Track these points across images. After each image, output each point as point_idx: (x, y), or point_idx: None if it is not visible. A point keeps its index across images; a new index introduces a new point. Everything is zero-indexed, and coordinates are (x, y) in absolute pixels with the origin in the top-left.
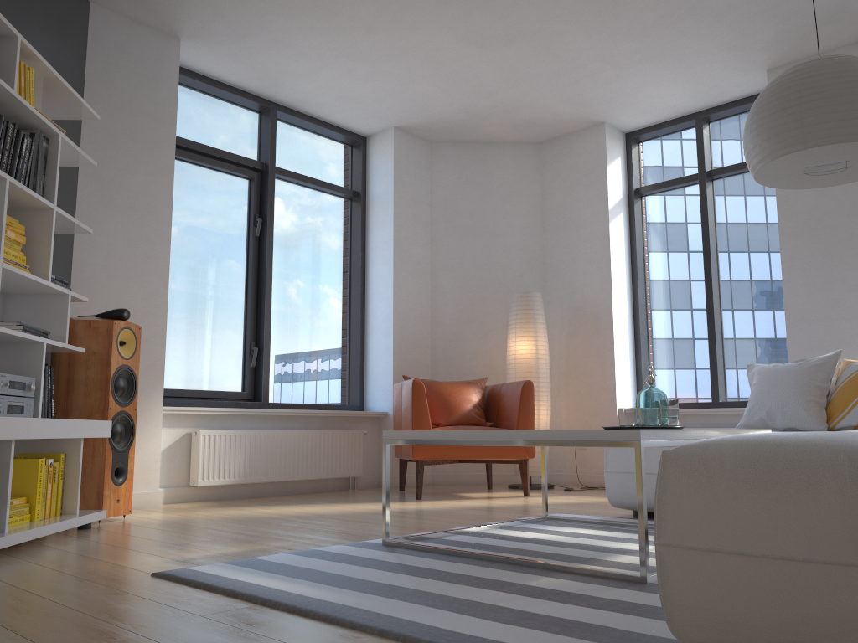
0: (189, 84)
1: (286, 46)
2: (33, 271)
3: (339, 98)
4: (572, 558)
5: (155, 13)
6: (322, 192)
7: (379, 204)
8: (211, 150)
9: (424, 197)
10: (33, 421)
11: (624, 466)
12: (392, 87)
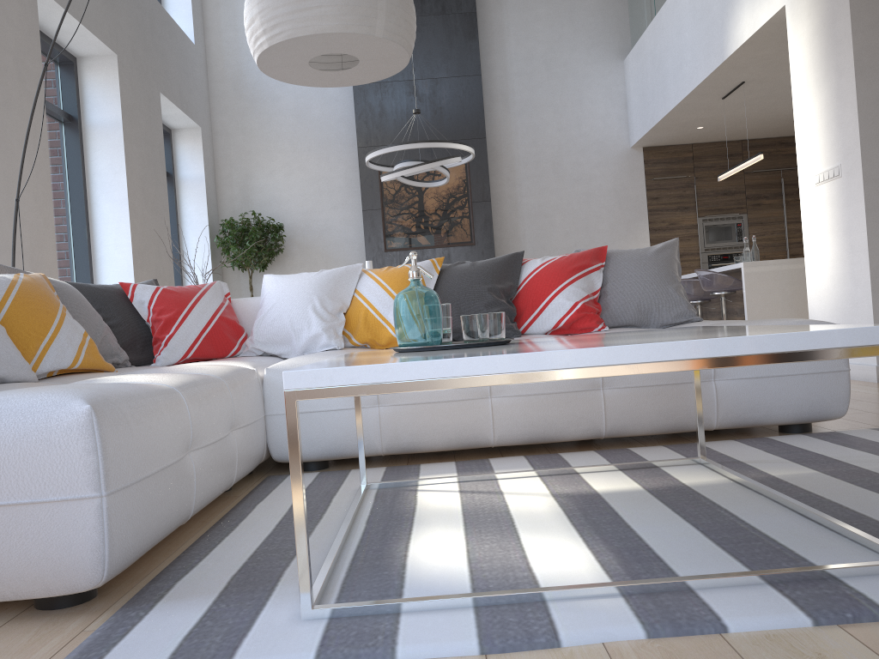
0: None
1: None
2: None
3: None
4: (672, 494)
5: None
6: None
7: None
8: None
9: None
10: None
11: (134, 468)
12: None
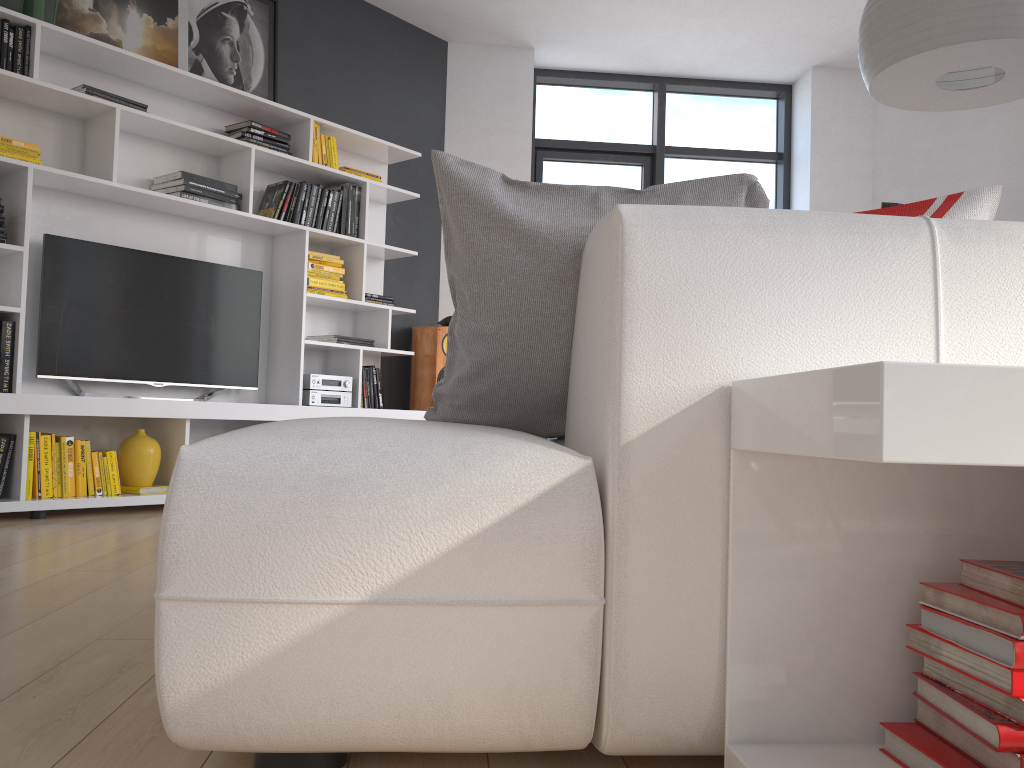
0: (569, 83)
1: (624, 25)
2: (354, 294)
3: (722, 55)
4: None
5: (498, 35)
6: (734, 162)
7: (800, 165)
8: (592, 145)
9: (862, 144)
10: (324, 409)
11: None
12: (767, 29)
